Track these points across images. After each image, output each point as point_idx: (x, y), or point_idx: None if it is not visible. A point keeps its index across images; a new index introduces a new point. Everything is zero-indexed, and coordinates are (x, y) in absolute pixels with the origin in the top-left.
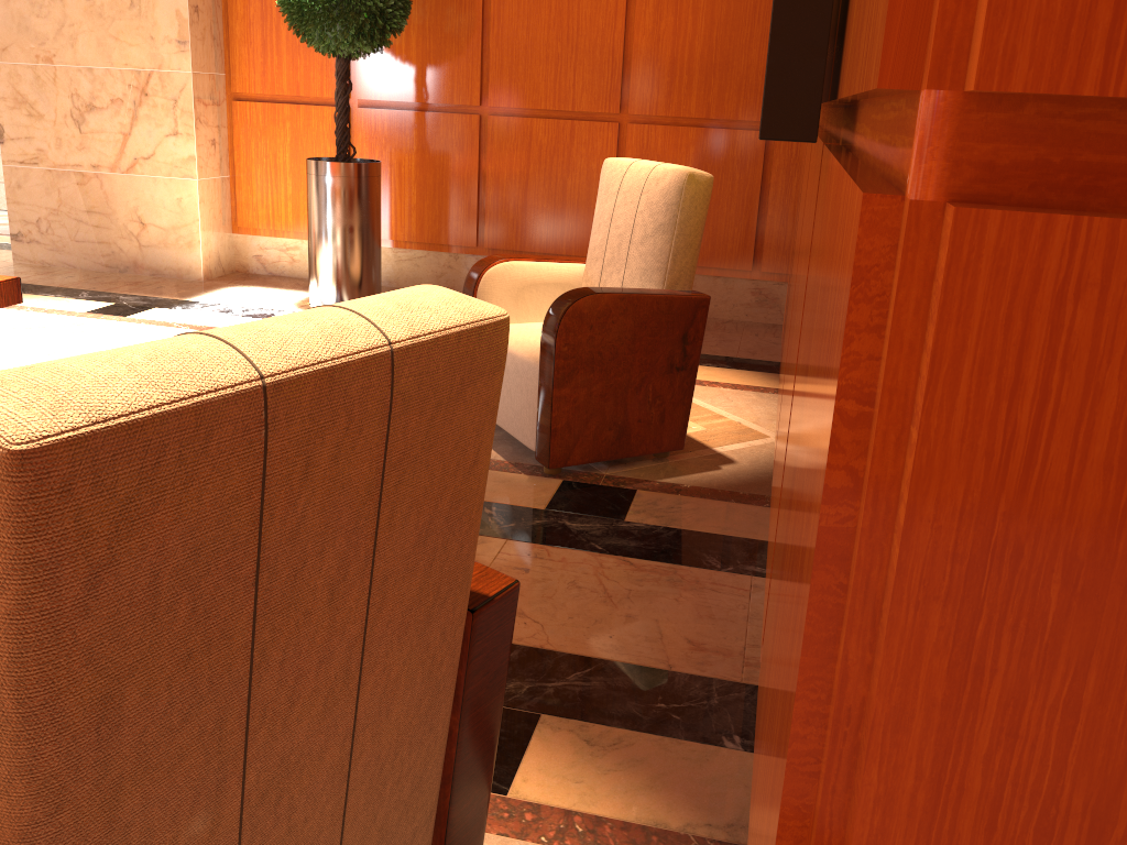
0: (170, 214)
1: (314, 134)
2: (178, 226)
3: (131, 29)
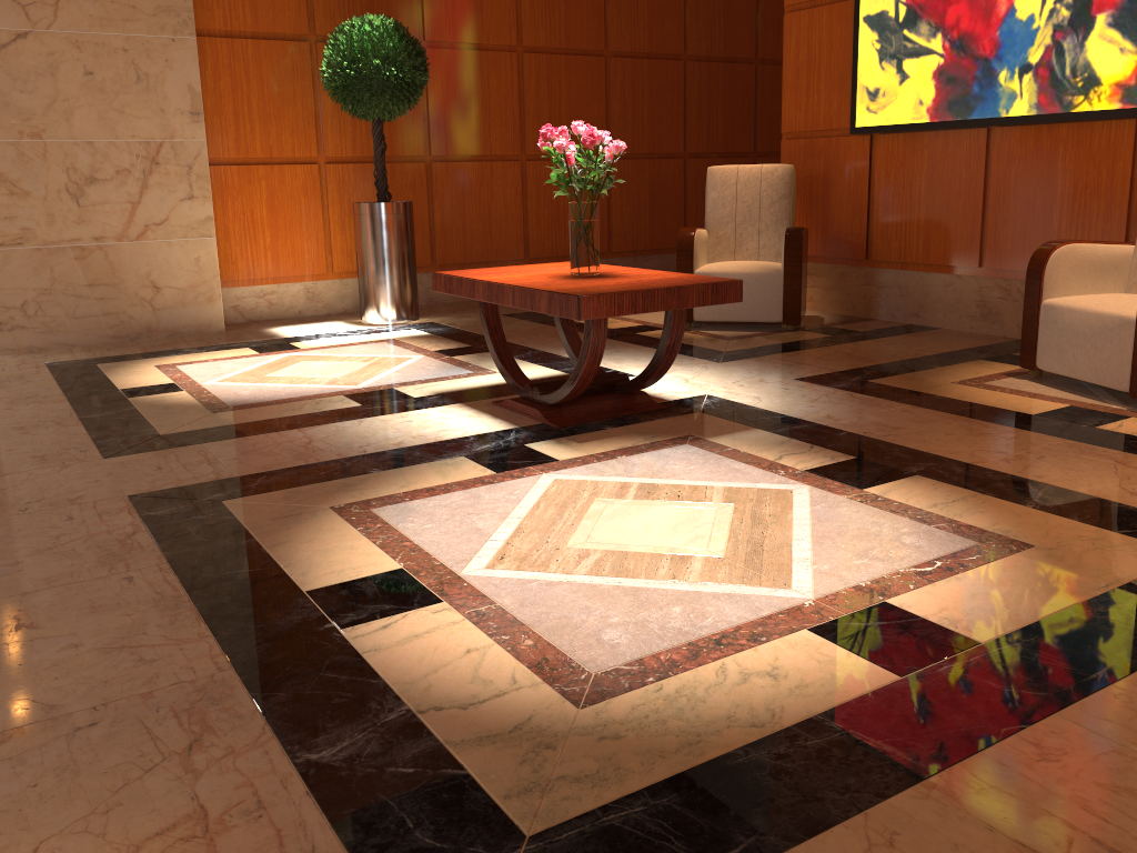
0: (187, 273)
1: (288, 189)
2: (197, 283)
3: (138, 102)
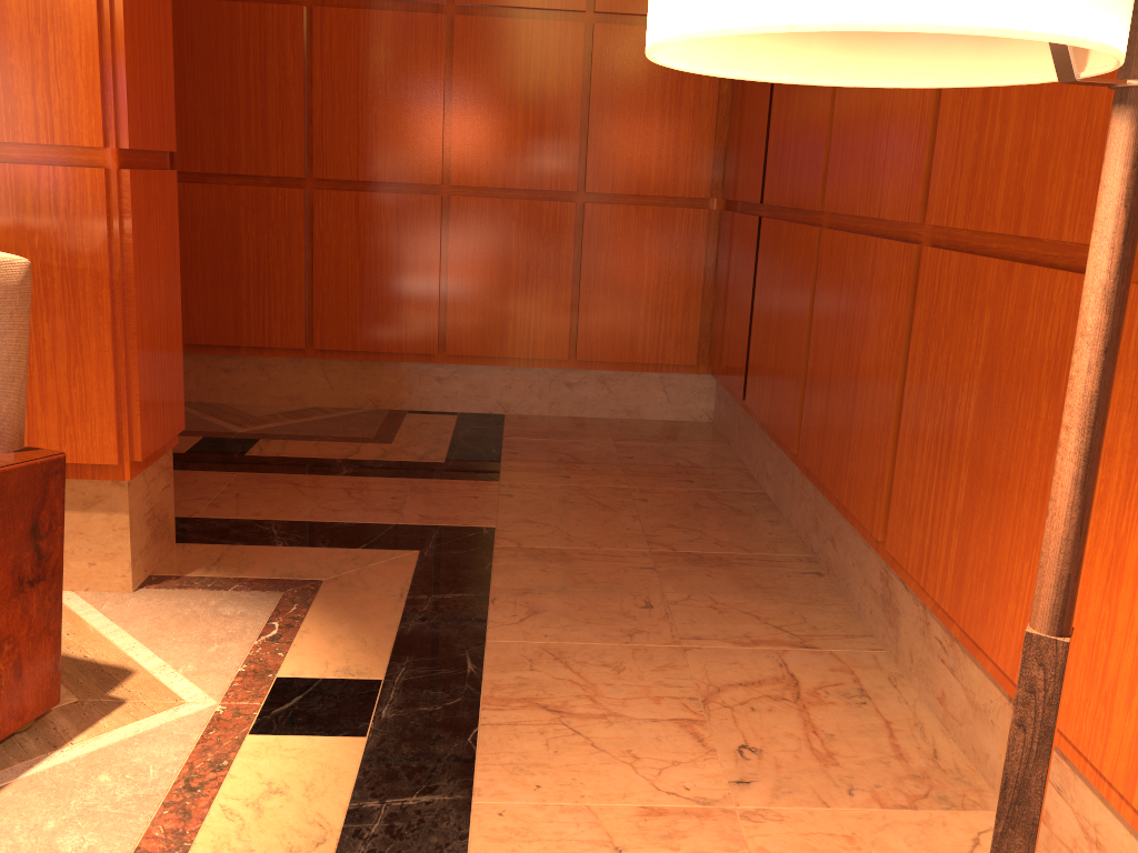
0: None
1: None
2: None
3: None
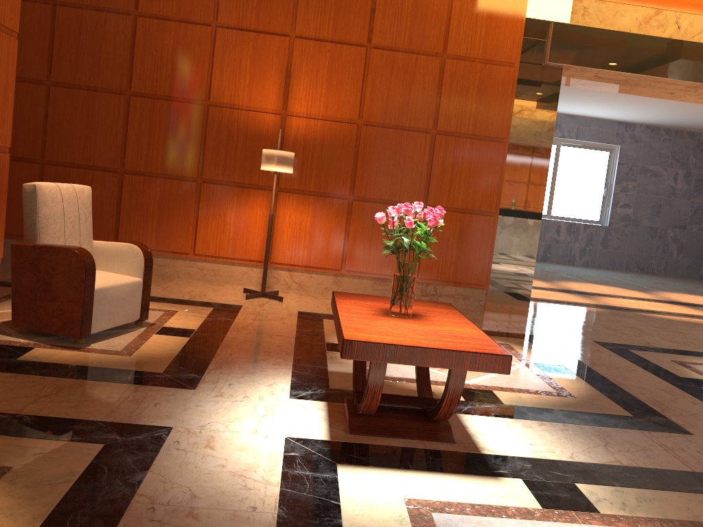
0: None
1: None
2: None
3: None
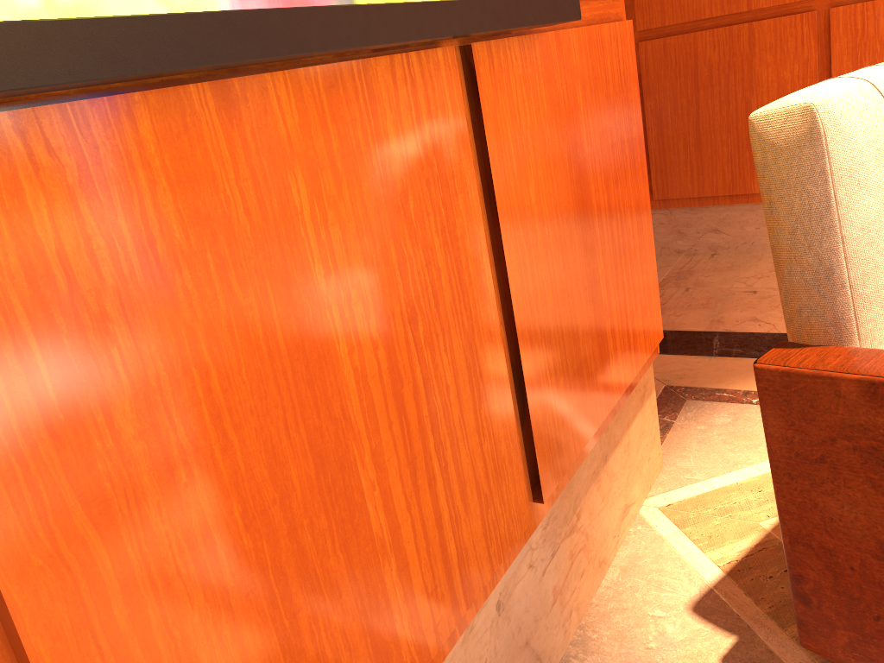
0: None
1: None
2: None
3: None
